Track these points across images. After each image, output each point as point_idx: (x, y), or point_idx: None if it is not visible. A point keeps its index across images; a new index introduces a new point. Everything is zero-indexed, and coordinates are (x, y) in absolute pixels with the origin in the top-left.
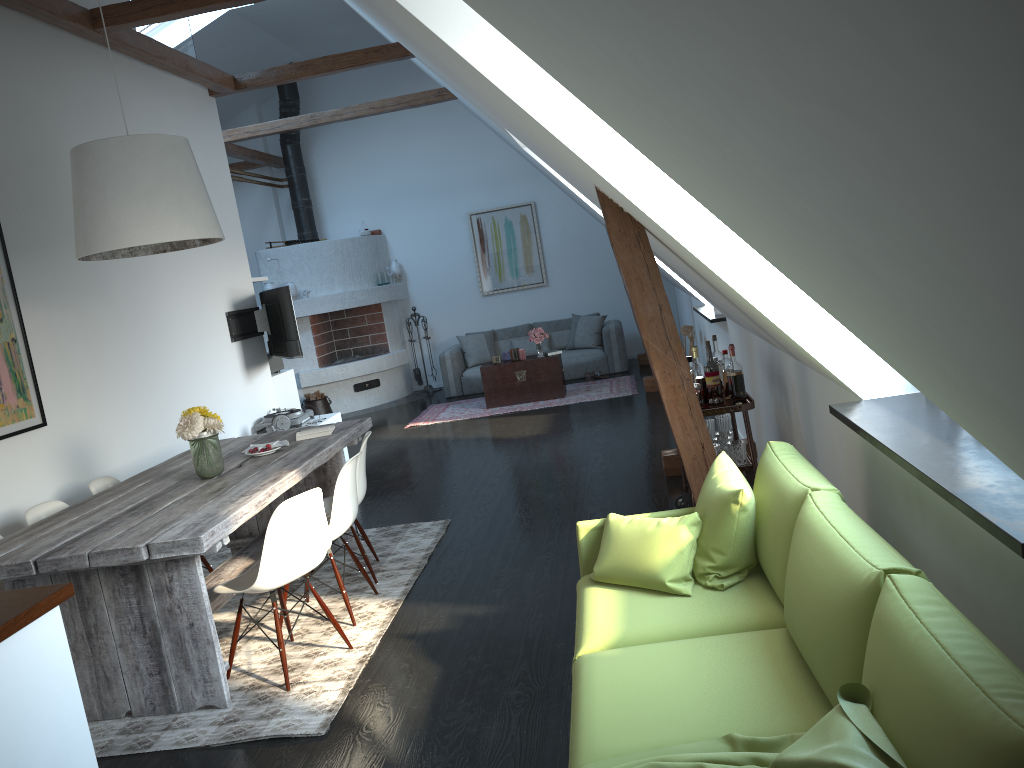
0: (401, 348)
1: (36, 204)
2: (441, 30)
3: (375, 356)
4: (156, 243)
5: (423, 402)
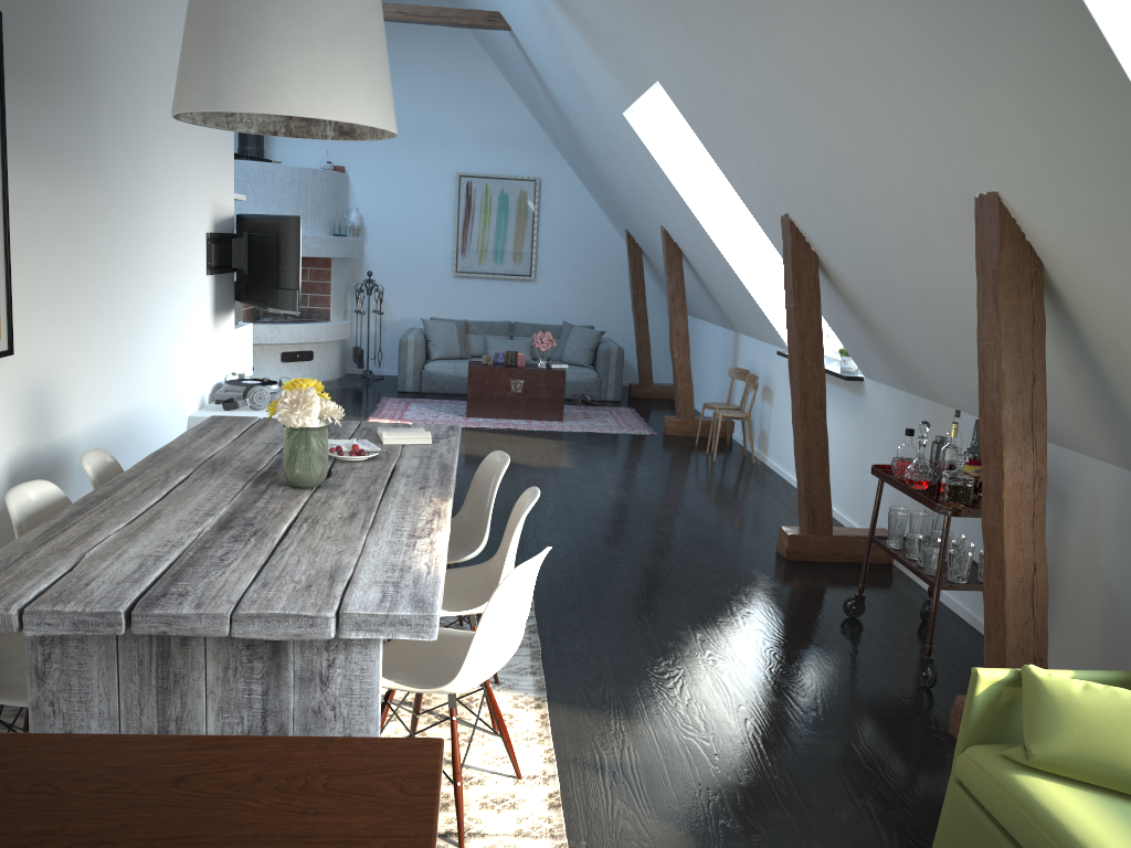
0: (343, 318)
1: (42, 10)
2: None
3: (314, 322)
4: (266, 118)
5: (369, 391)
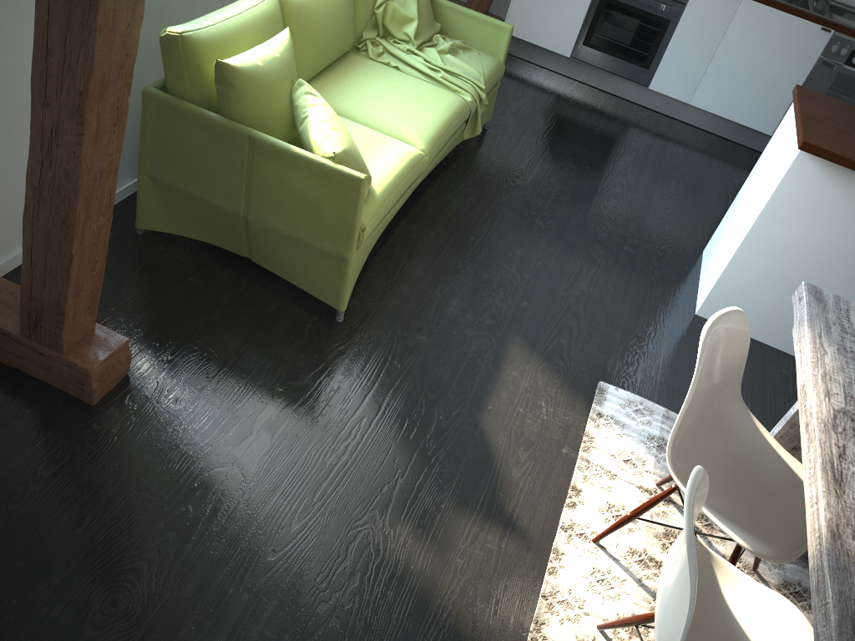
0: None
1: None
2: None
3: None
4: None
5: None
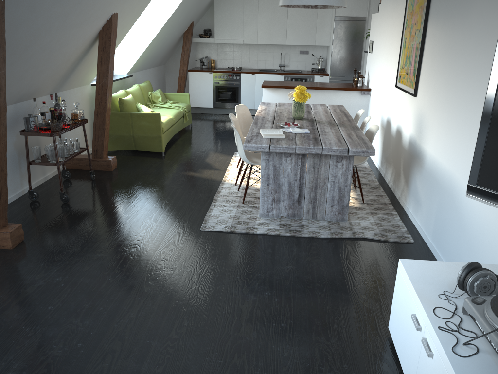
0: None
1: None
2: None
3: None
4: None
5: None
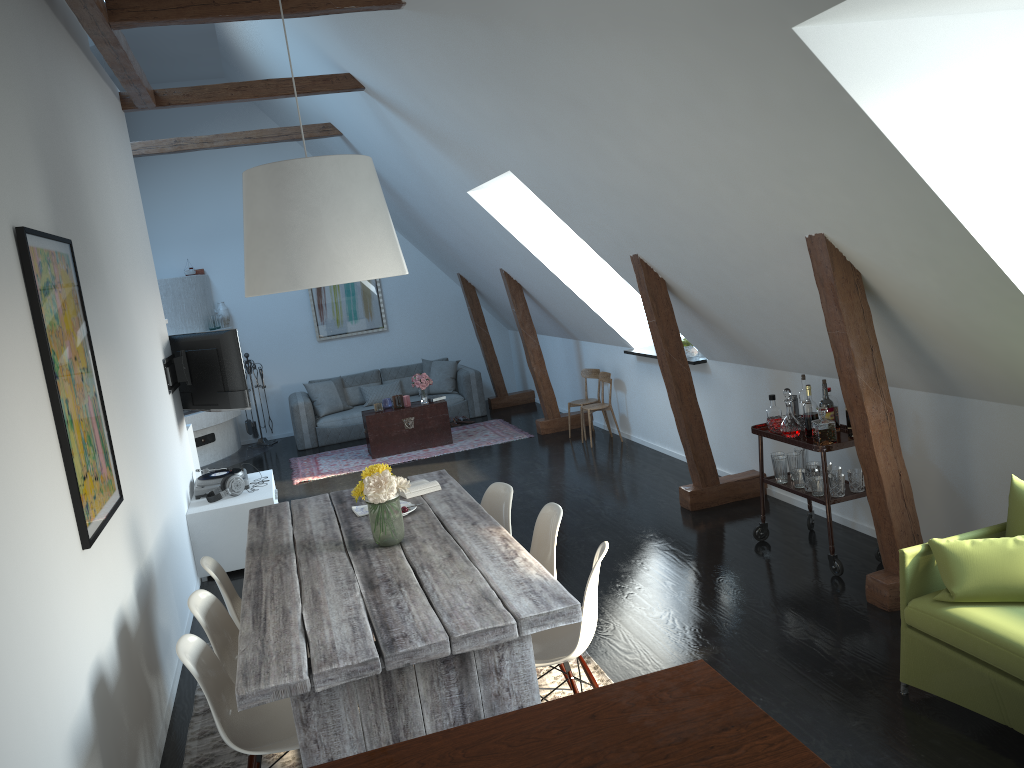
0: None
1: (77, 226)
2: (846, 82)
3: None
4: None
5: (274, 456)
